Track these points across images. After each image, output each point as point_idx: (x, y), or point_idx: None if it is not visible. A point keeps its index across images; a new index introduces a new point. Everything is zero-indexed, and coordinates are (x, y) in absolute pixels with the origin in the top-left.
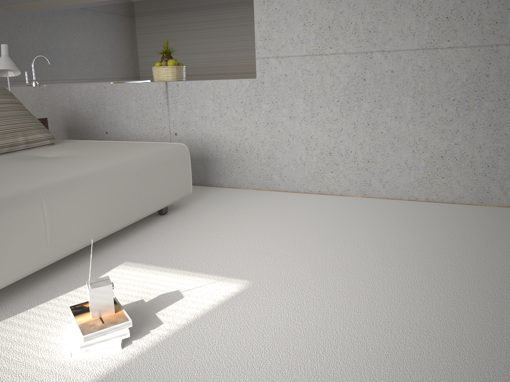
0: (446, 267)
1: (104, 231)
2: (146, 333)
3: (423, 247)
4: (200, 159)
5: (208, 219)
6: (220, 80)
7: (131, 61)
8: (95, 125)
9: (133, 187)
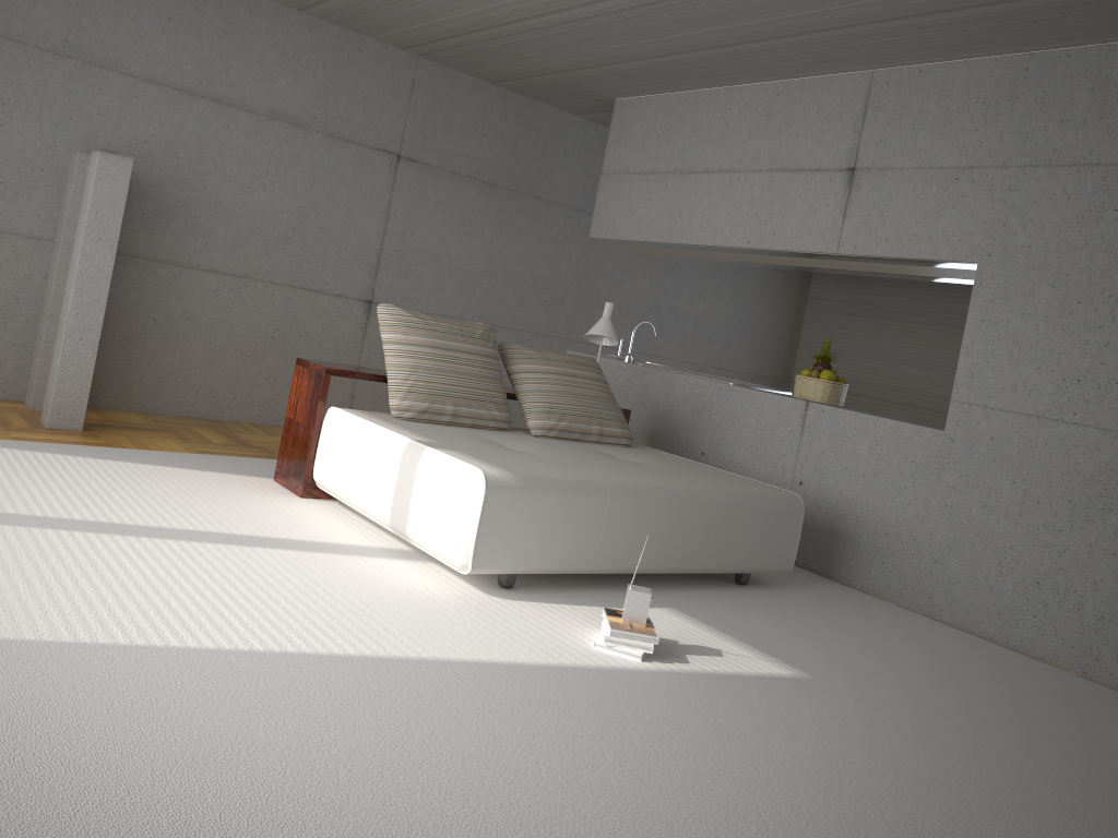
0: (1109, 772)
1: (658, 564)
2: (668, 662)
3: (1100, 747)
4: (826, 532)
5: (800, 610)
6: (888, 419)
7: (783, 351)
8: (690, 437)
9: (709, 525)
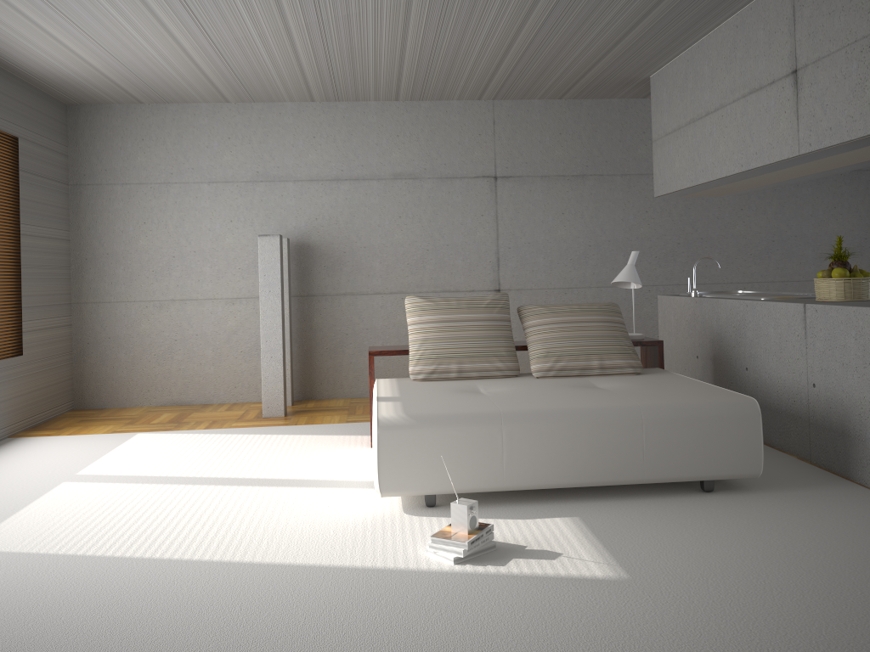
0: None
1: (579, 478)
2: (482, 565)
3: None
4: (839, 432)
5: (740, 514)
6: (864, 307)
7: None
8: (736, 355)
9: (632, 438)
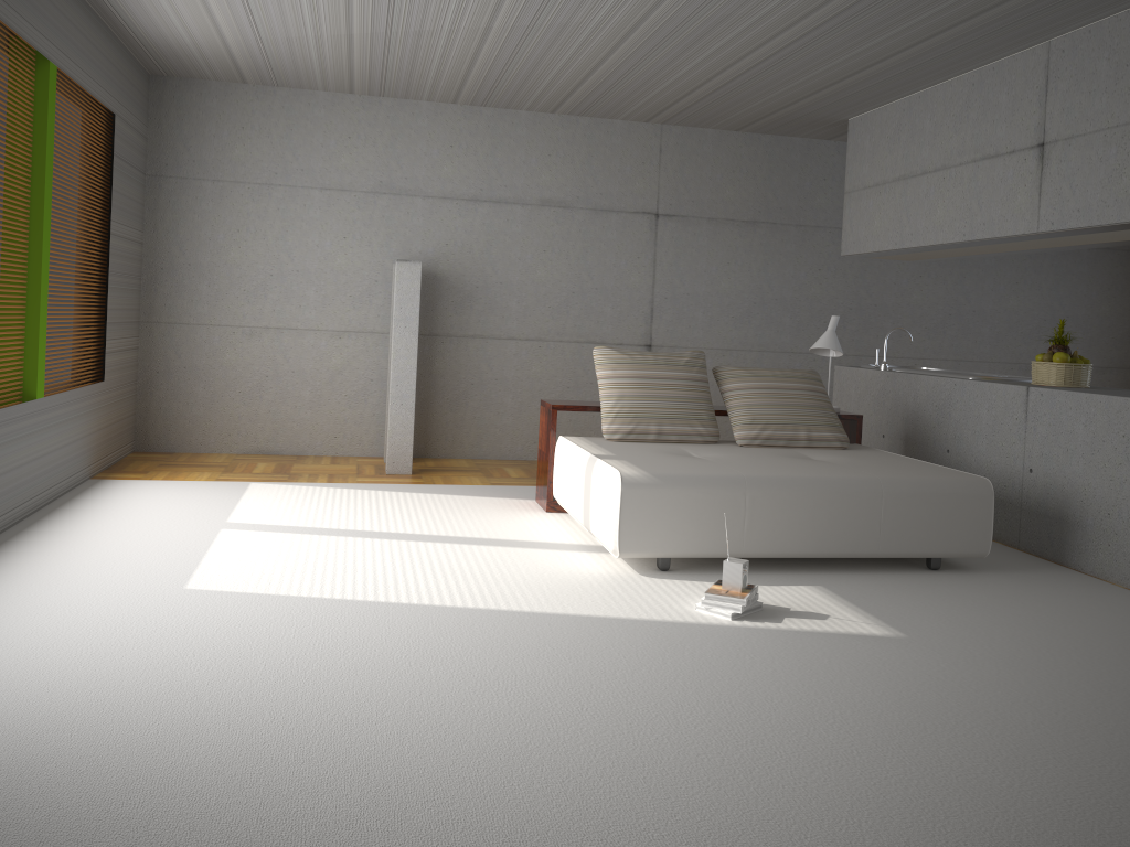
0: None
1: (816, 548)
2: (759, 621)
3: None
4: (1056, 518)
5: (977, 590)
6: (1098, 395)
7: None
8: (936, 436)
9: (870, 511)
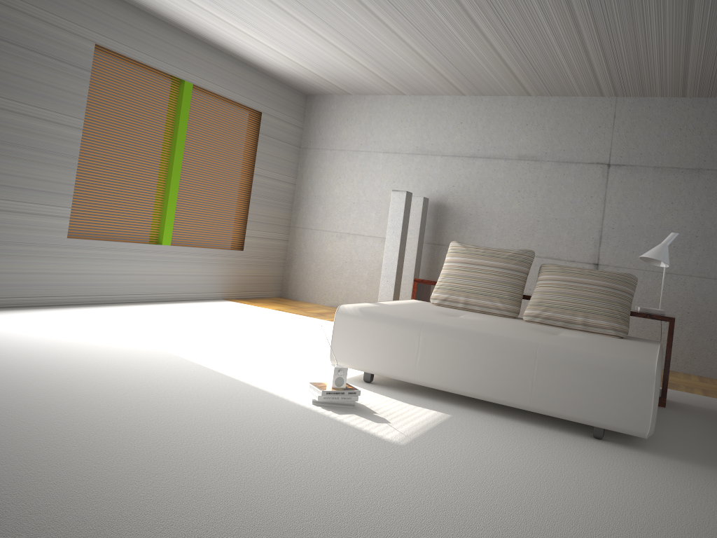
0: None
1: (474, 390)
2: (327, 410)
3: None
4: None
5: (588, 454)
6: None
7: None
8: None
9: (524, 368)
